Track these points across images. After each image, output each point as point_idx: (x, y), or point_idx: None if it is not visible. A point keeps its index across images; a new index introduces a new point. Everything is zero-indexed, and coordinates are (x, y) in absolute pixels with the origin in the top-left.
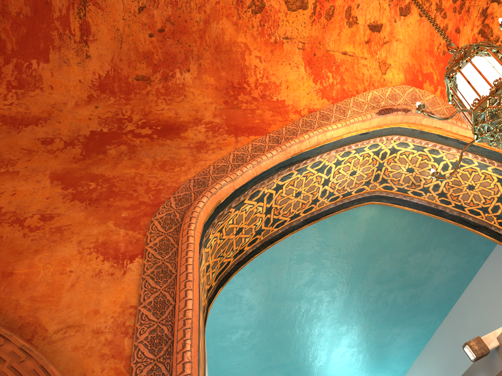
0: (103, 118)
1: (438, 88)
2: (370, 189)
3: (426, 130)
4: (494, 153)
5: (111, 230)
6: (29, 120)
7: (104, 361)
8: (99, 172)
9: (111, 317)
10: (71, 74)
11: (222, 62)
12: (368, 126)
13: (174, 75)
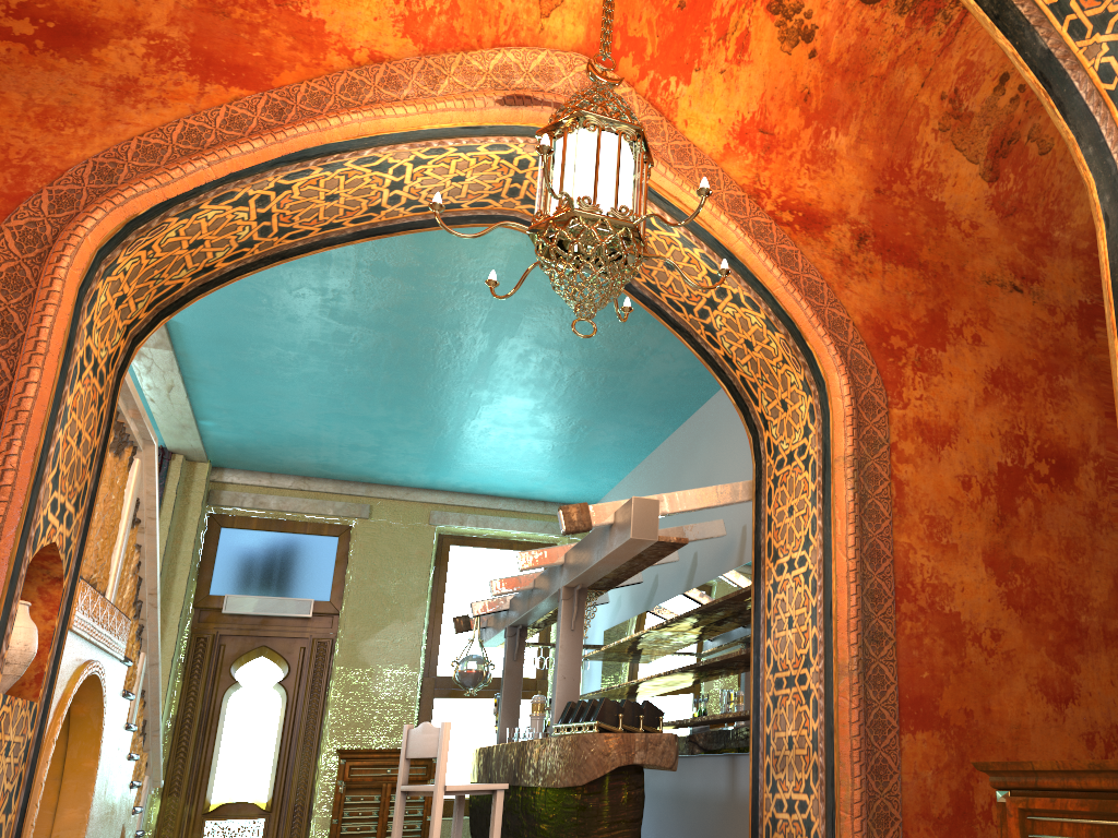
0: None
1: (649, 74)
2: (502, 206)
3: None
4: (703, 231)
5: None
6: None
7: None
8: None
9: None
10: None
11: None
12: (478, 120)
13: None
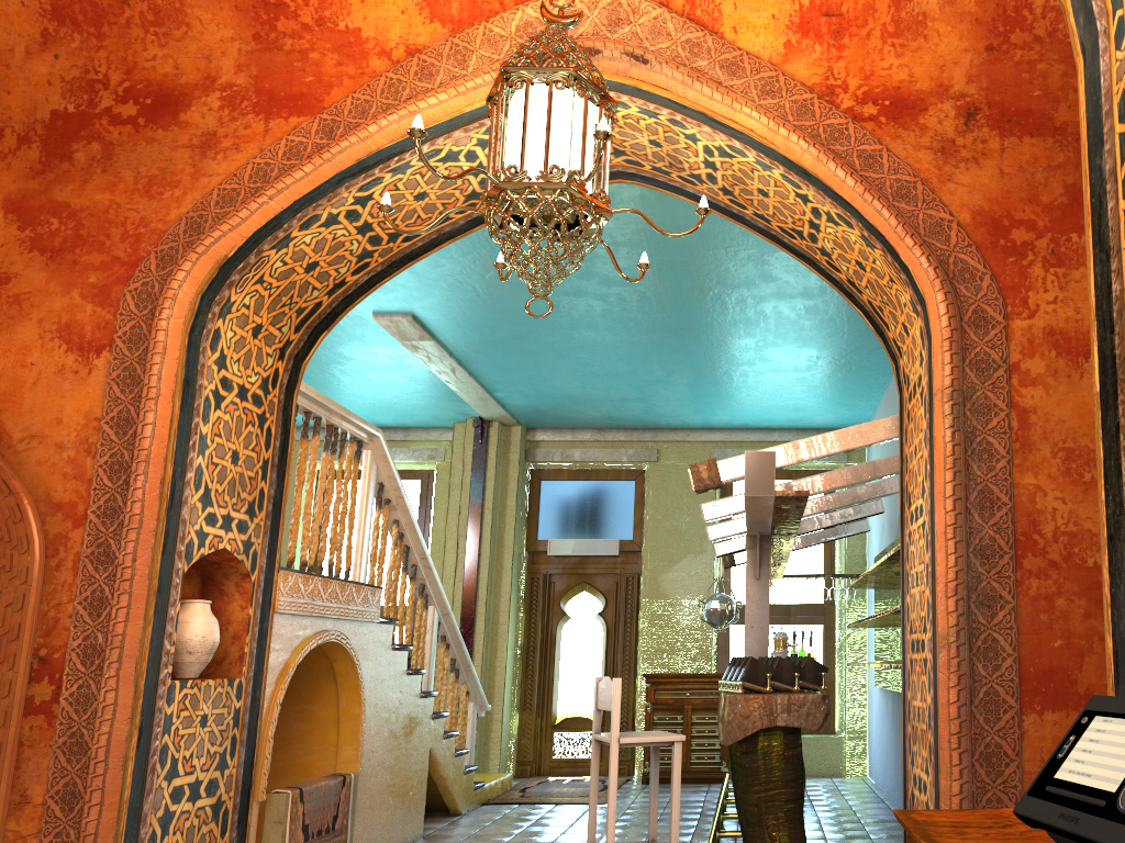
0: (68, 80)
1: None
2: None
3: (645, 89)
4: (770, 150)
5: (76, 305)
6: None
7: (66, 481)
8: (63, 199)
9: (74, 430)
10: None
11: None
12: None
13: None
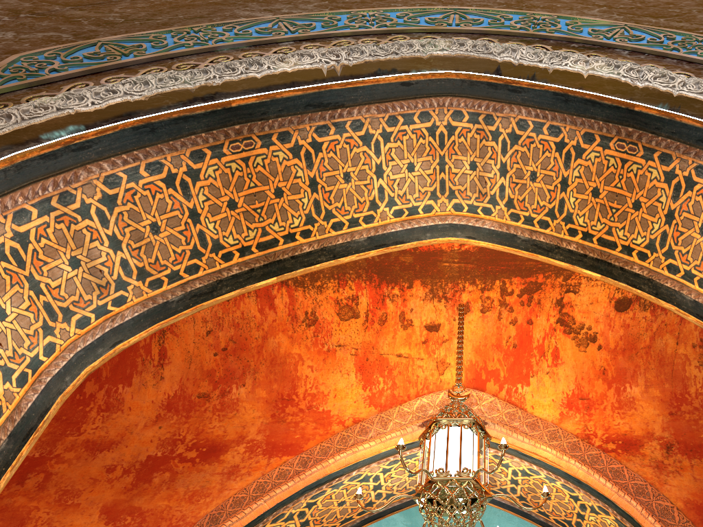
0: (162, 439)
1: (504, 386)
2: None
3: None
4: (556, 469)
5: None
6: (105, 444)
7: None
8: (138, 504)
9: None
10: (147, 395)
11: (275, 374)
12: (411, 438)
13: (230, 390)
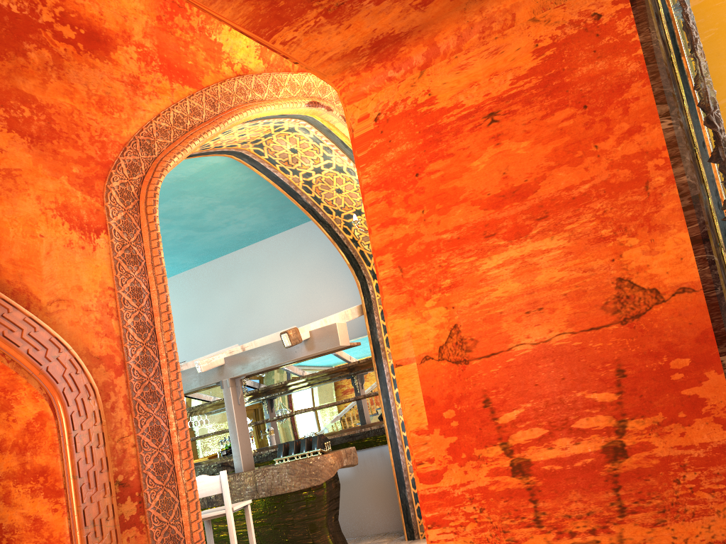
0: None
1: None
2: (241, 147)
3: (334, 132)
4: None
5: (68, 190)
6: None
7: (100, 338)
8: (28, 90)
9: (95, 297)
10: None
11: None
12: (292, 113)
13: None
